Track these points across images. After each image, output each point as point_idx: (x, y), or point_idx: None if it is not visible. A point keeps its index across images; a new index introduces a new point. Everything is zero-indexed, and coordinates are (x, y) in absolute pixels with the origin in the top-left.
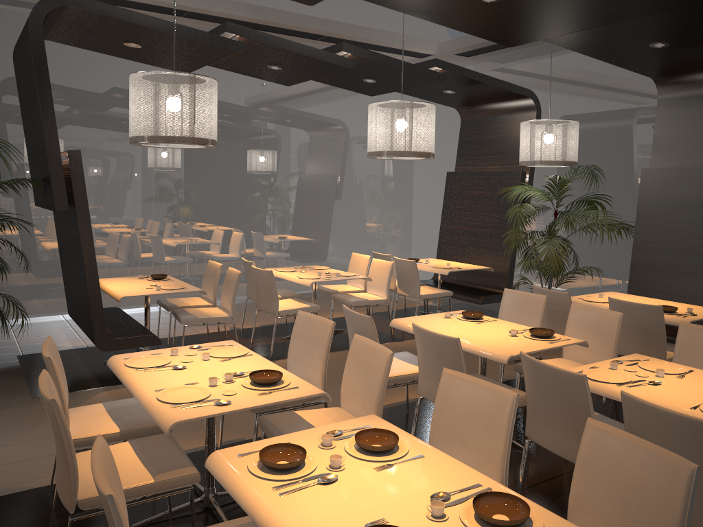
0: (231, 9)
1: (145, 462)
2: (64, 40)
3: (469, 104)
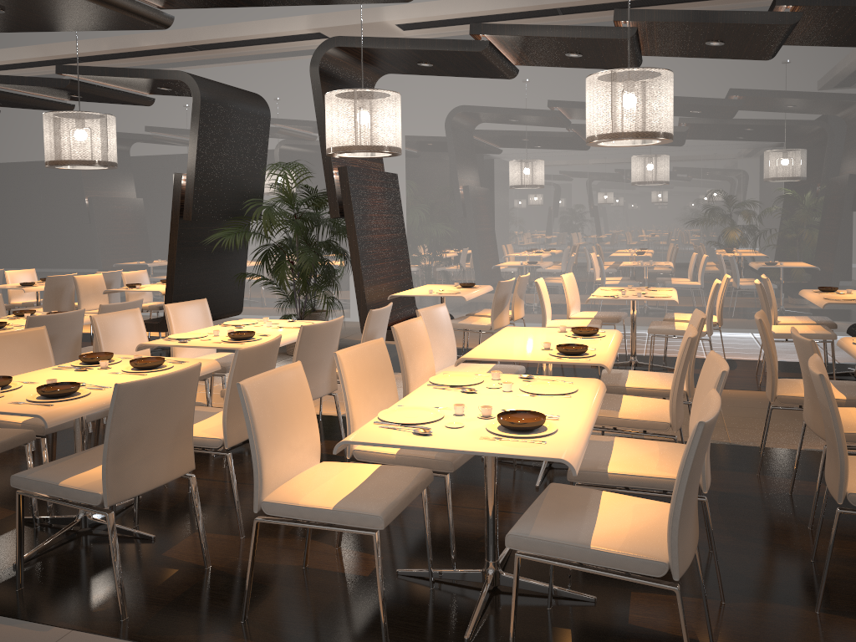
0: None
1: None
2: (395, 71)
3: None
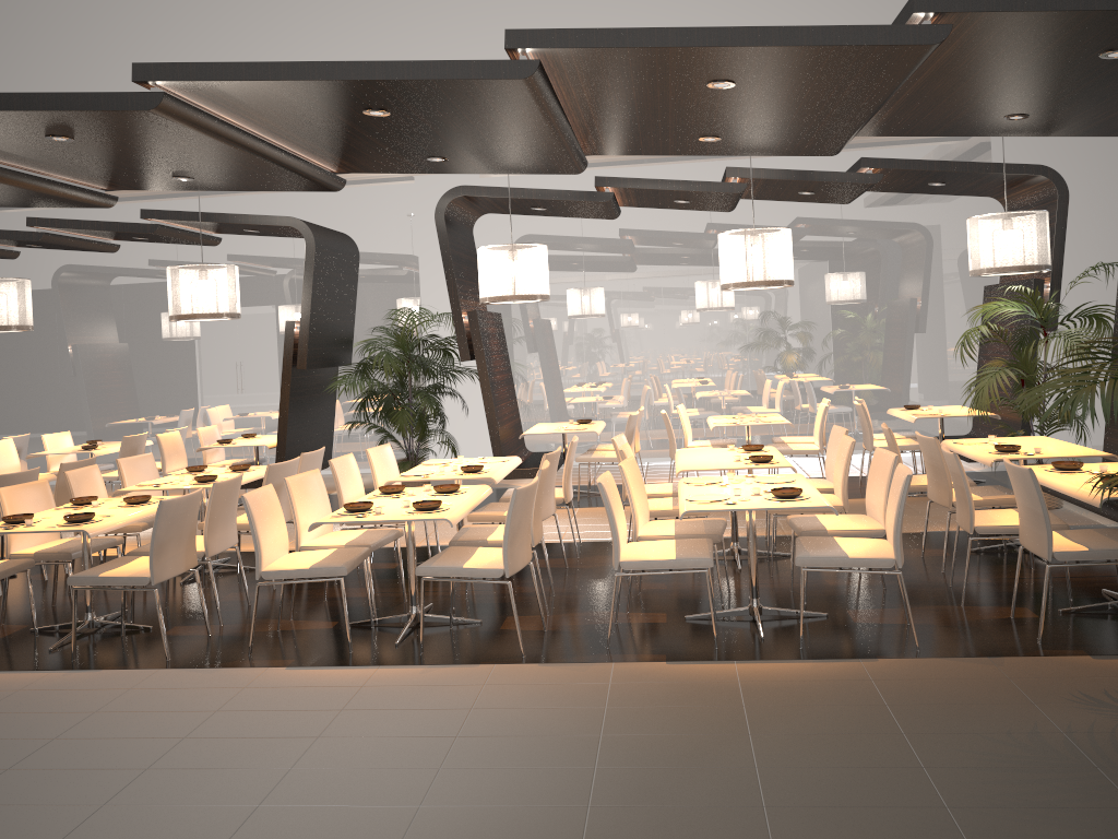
0: None
1: None
2: (498, 212)
3: (996, 191)
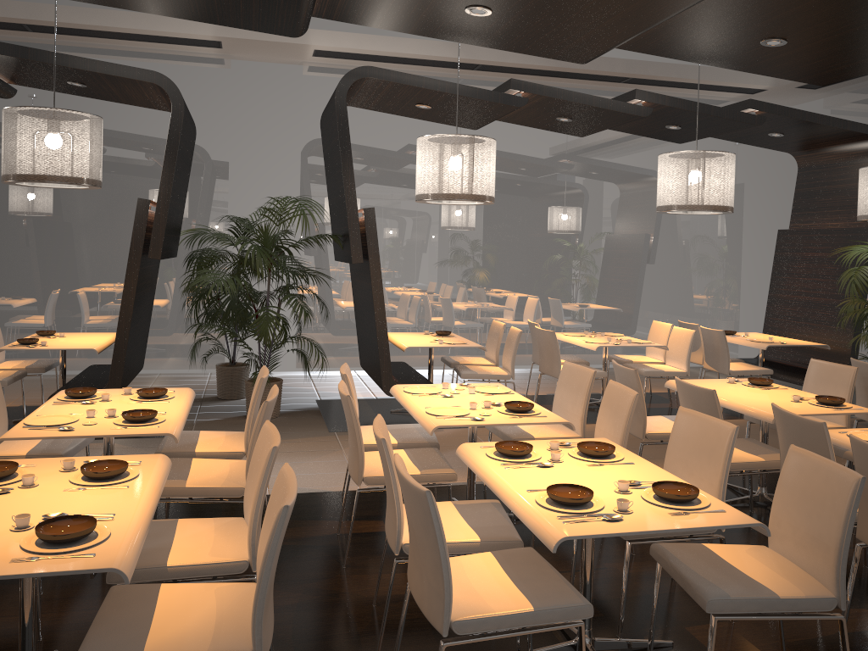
0: (524, 59)
1: (414, 462)
2: (363, 105)
3: (807, 148)
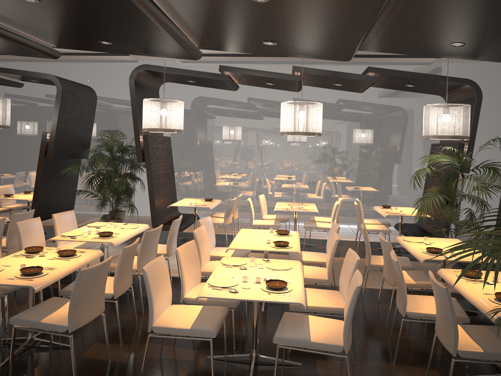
0: None
1: None
2: (172, 81)
3: (442, 92)
